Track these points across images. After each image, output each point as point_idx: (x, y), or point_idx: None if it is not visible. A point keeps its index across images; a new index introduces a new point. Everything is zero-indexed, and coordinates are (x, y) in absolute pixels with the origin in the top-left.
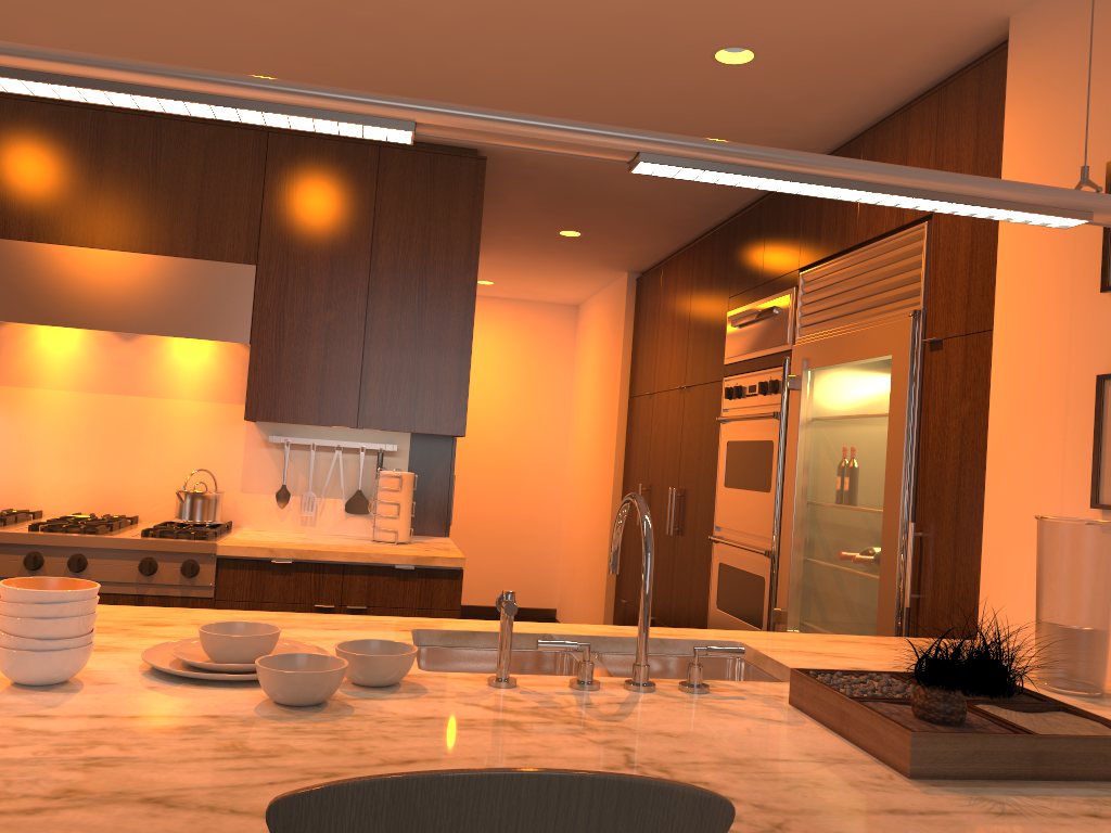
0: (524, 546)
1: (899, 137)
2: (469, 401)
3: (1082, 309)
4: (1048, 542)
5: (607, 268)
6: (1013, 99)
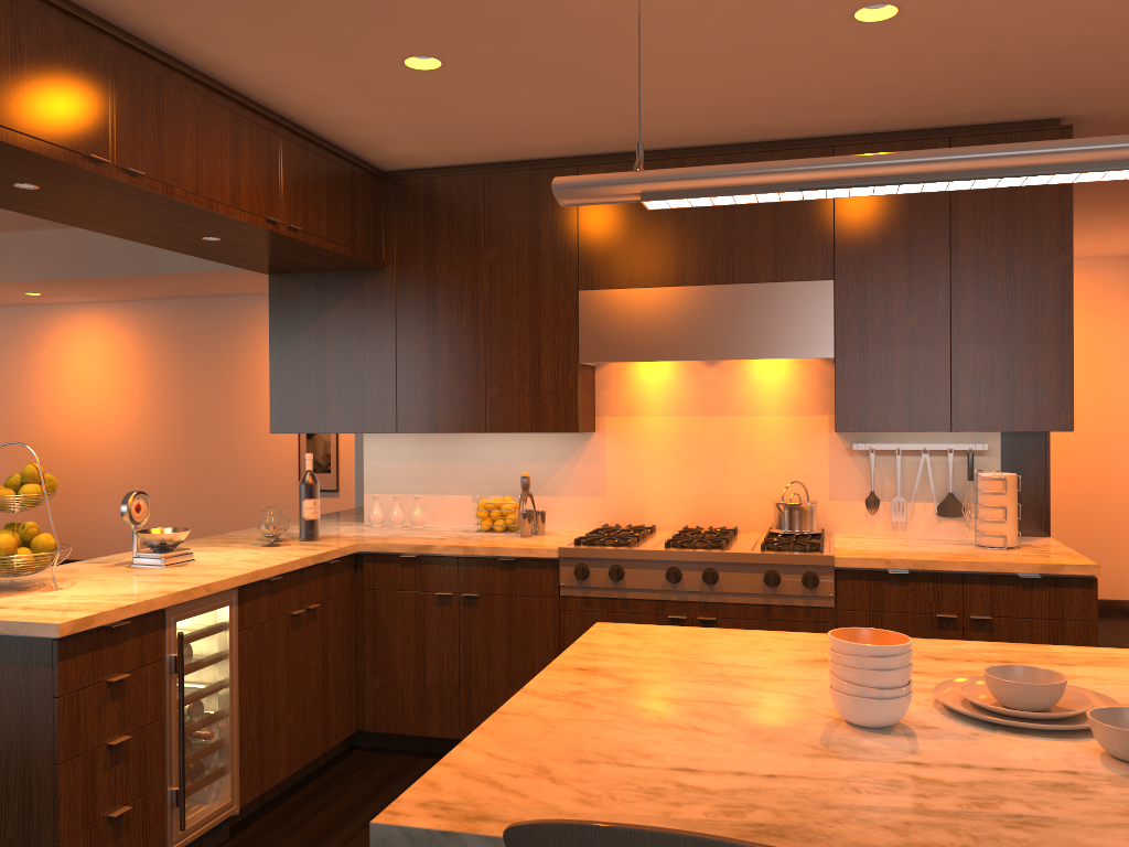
0: (1084, 531)
1: None
2: None
3: None
4: None
5: None
6: None
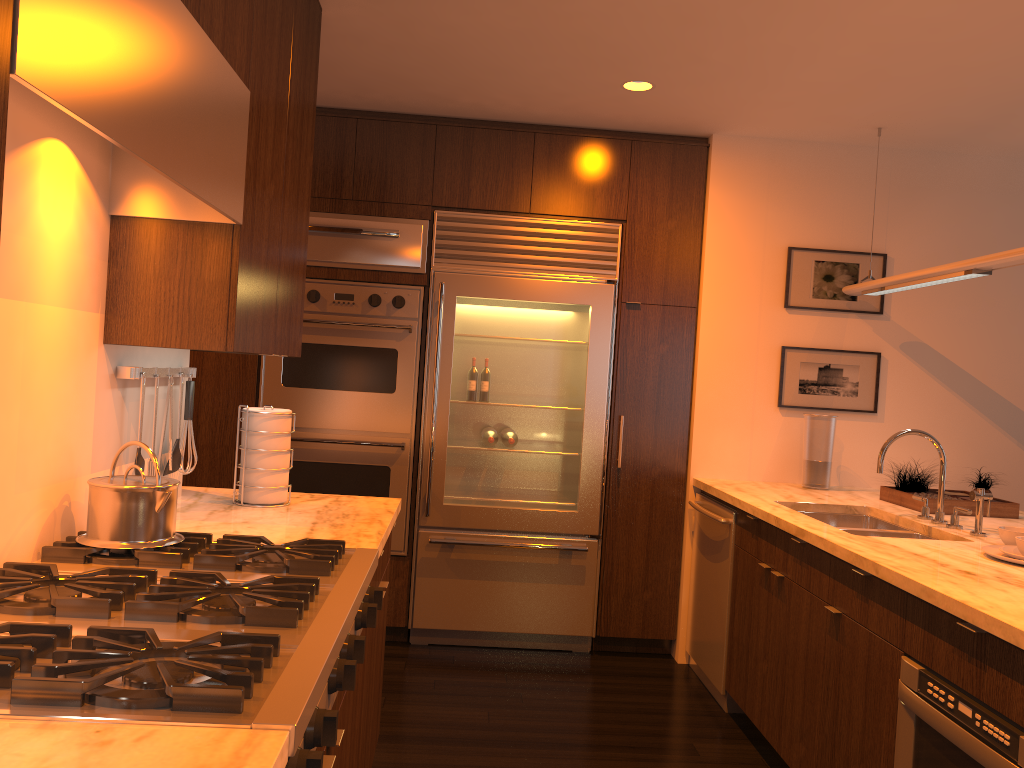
0: None
1: (586, 153)
2: None
3: (767, 312)
4: (828, 427)
5: None
6: (716, 183)
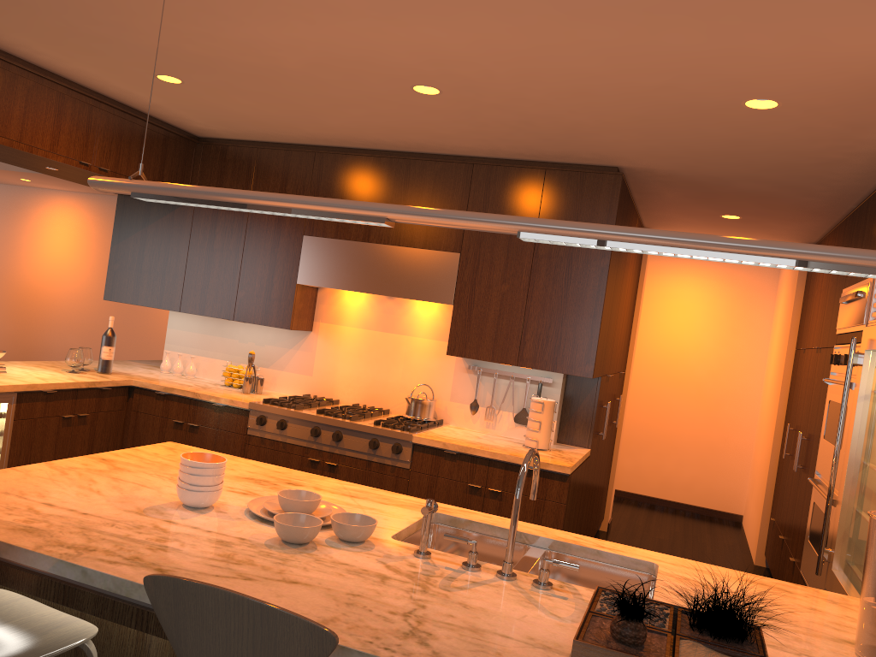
0: (718, 460)
1: None
2: (679, 340)
3: None
4: (869, 534)
5: (782, 240)
6: None
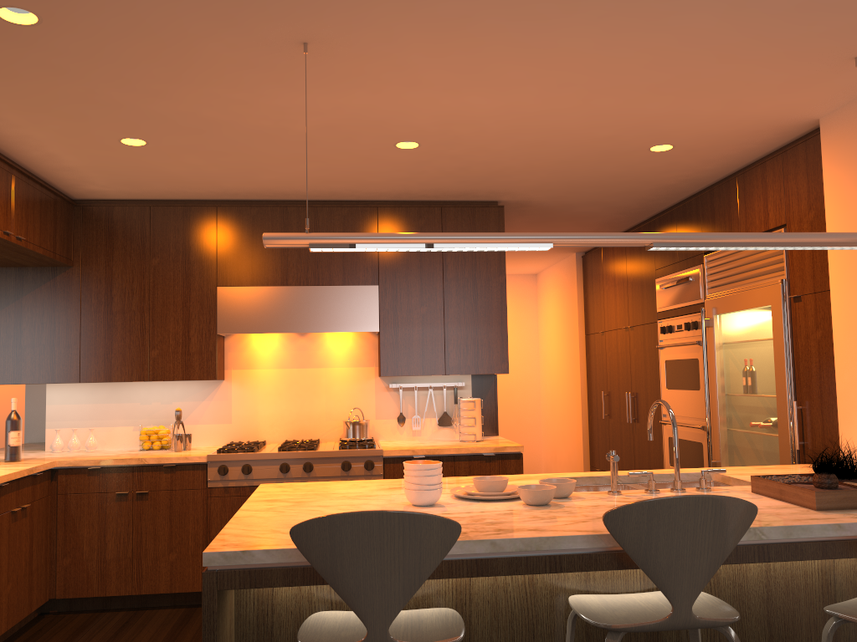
0: (517, 440)
1: (760, 178)
2: None
3: None
4: None
5: (562, 251)
6: (826, 164)
